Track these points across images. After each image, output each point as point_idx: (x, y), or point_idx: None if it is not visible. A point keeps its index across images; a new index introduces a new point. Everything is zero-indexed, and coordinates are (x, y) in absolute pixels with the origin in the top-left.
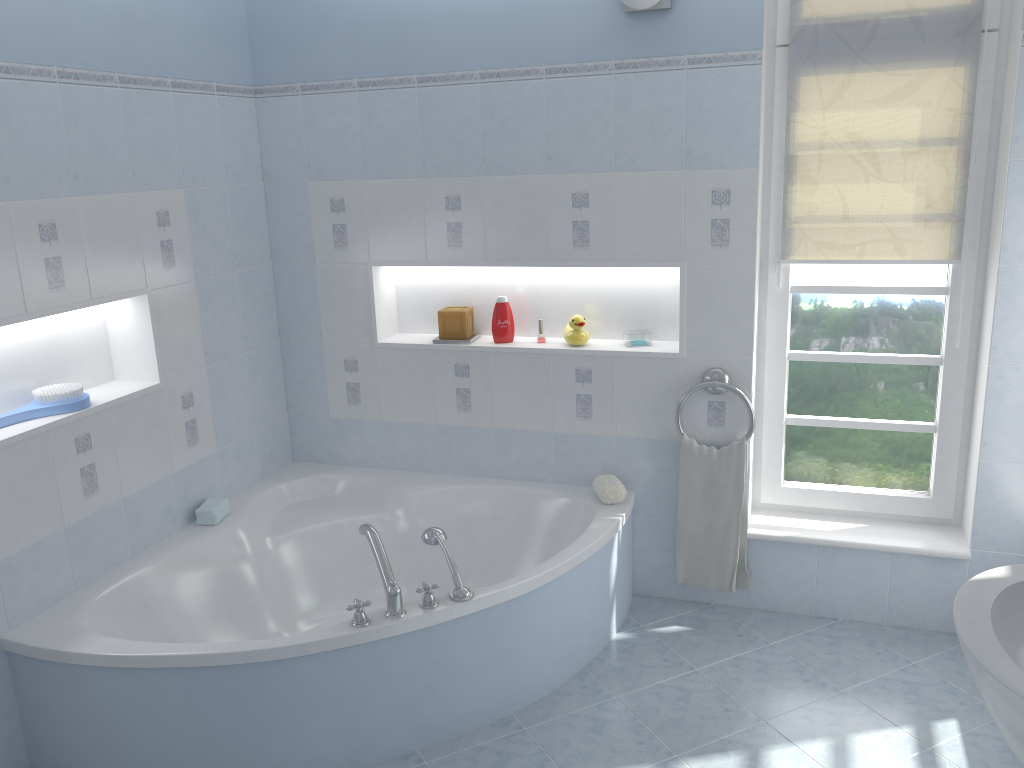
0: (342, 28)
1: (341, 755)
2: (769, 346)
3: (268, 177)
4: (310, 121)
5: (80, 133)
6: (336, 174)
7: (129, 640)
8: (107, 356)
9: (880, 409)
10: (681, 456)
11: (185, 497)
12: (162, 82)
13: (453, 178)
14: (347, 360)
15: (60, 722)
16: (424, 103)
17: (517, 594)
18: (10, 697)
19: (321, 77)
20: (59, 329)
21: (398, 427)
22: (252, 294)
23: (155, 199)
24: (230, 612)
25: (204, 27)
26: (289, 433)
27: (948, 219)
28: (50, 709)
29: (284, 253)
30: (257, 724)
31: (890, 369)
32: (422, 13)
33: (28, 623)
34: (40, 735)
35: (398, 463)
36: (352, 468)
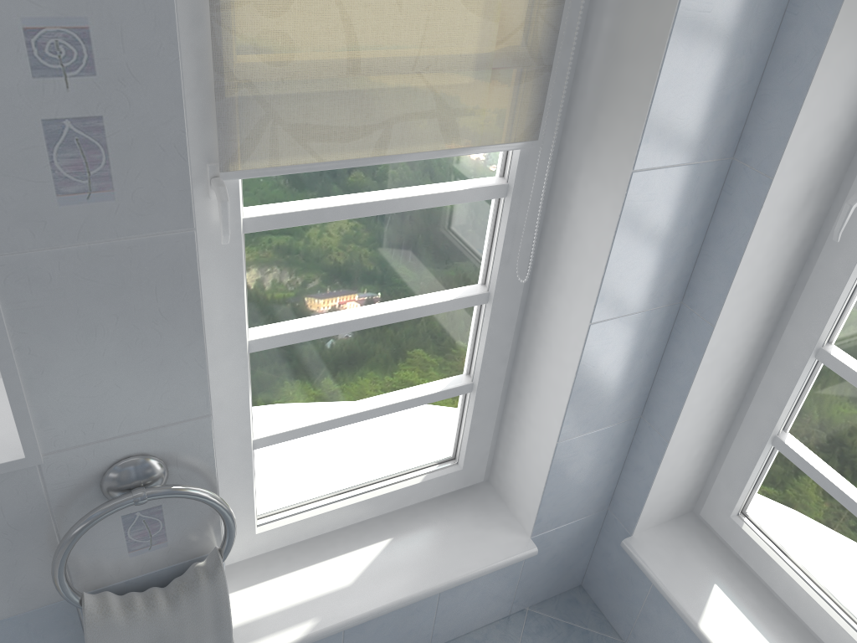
0: None
1: None
2: (212, 341)
3: None
4: None
5: None
6: None
7: None
8: None
9: (401, 383)
10: (90, 641)
11: None
12: None
13: None
14: None
15: None
16: None
17: None
18: None
19: None
20: None
21: None
22: None
23: None
24: None
25: None
26: None
27: (529, 66)
28: None
29: None
30: None
31: (417, 324)
32: None
33: None
34: None
35: None
36: None
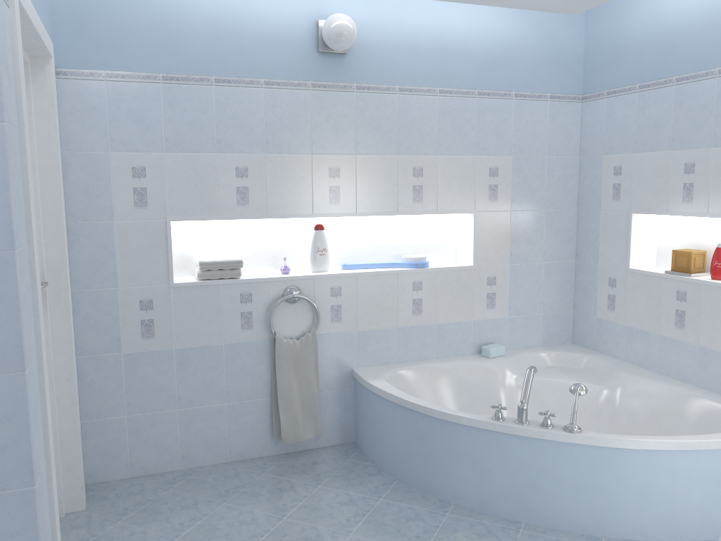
0: (634, 50)
1: (473, 498)
2: None
3: (582, 152)
4: (609, 114)
5: (446, 122)
6: (619, 149)
7: (393, 386)
8: (454, 247)
9: None
10: None
11: (478, 337)
12: (507, 94)
13: (691, 150)
14: (610, 278)
15: (363, 420)
16: (678, 96)
17: (615, 445)
18: (351, 400)
19: (618, 85)
20: (427, 227)
21: (635, 332)
22: (556, 226)
23: (490, 160)
24: (479, 410)
25: (546, 60)
26: (572, 323)
27: None
28: (361, 411)
29: (584, 202)
30: (432, 455)
31: None
32: (684, 32)
33: (367, 367)
34: (358, 425)
35: (631, 358)
36: (602, 355)
